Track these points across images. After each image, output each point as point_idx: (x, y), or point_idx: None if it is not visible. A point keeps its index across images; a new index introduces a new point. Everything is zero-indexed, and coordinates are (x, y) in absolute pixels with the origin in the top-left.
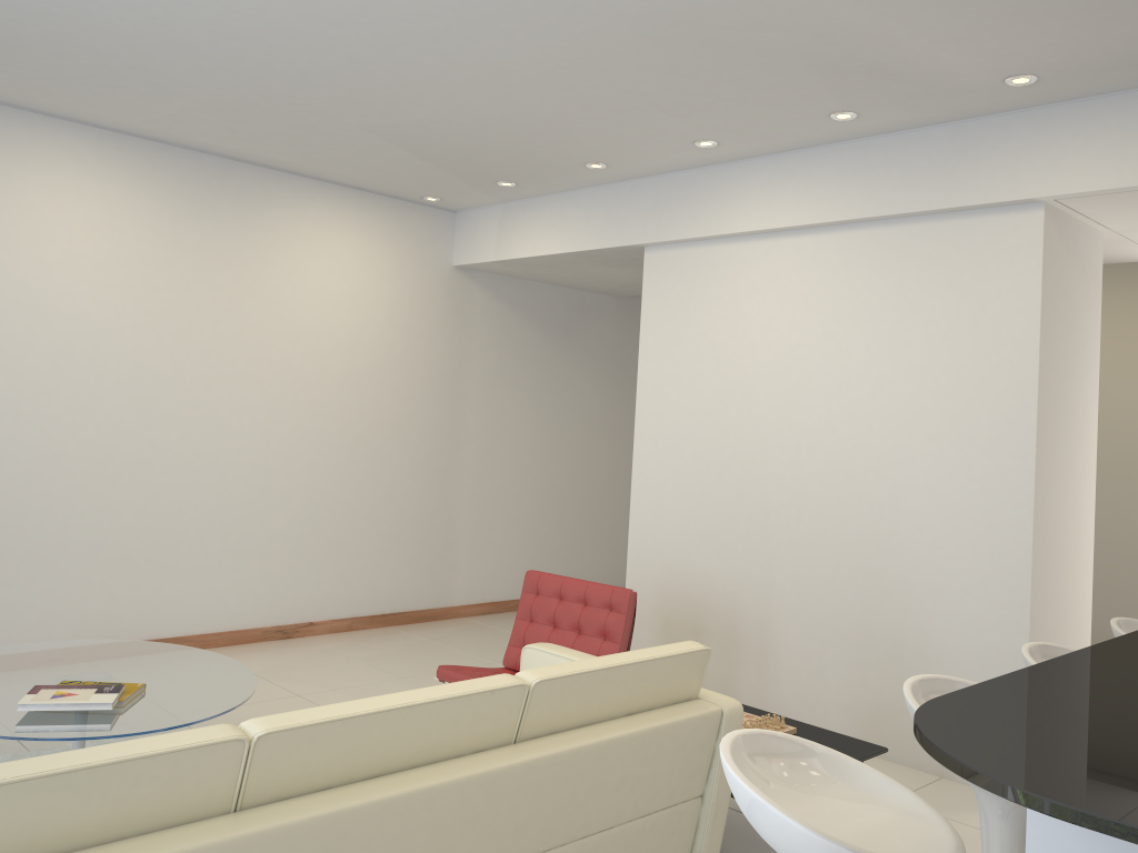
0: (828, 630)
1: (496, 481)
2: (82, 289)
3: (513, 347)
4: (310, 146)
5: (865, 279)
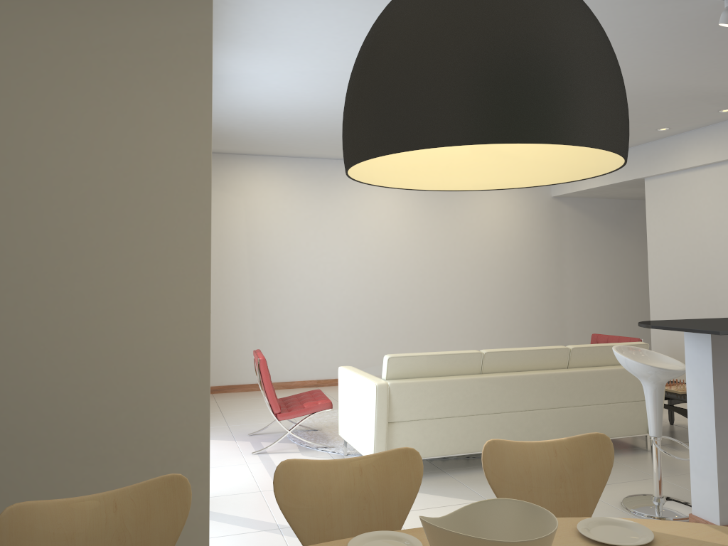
0: None
1: (585, 301)
2: (394, 228)
3: (588, 233)
4: None
5: None
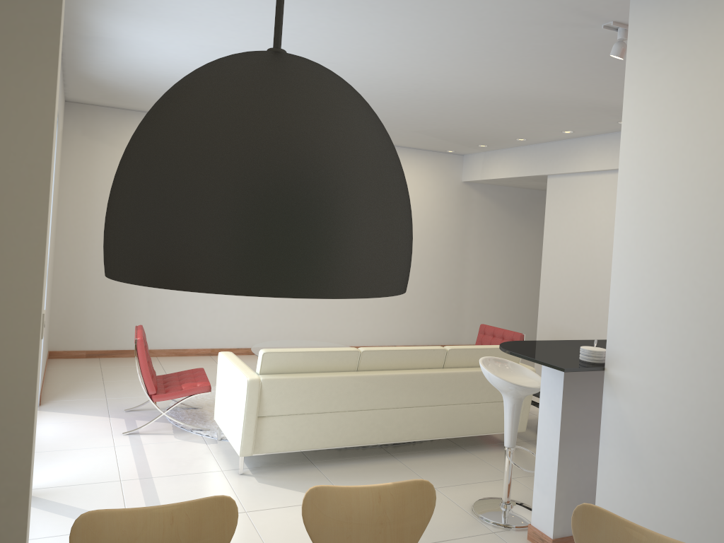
0: None
1: (484, 285)
2: None
3: (493, 219)
4: (392, 136)
5: None
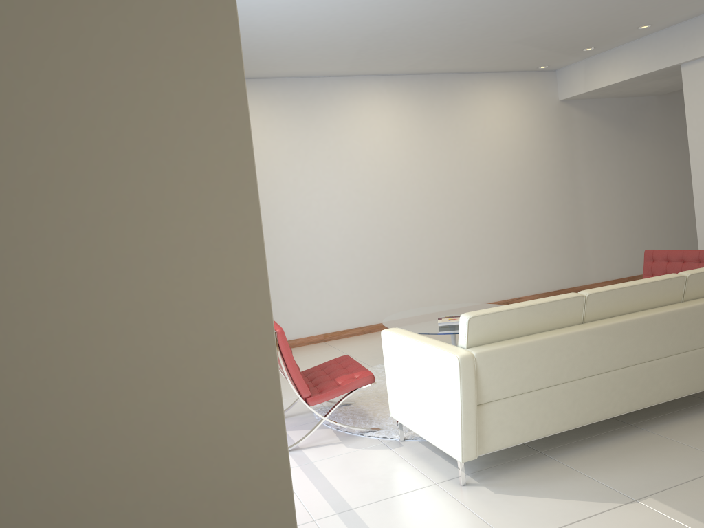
0: None
1: (602, 214)
2: (392, 152)
3: (600, 138)
4: (483, 57)
5: None
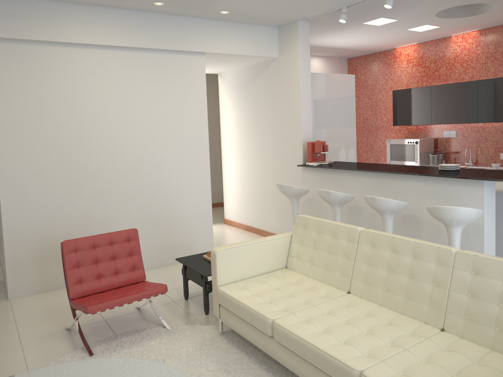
0: (139, 226)
1: None
2: None
3: None
4: None
5: (140, 74)
